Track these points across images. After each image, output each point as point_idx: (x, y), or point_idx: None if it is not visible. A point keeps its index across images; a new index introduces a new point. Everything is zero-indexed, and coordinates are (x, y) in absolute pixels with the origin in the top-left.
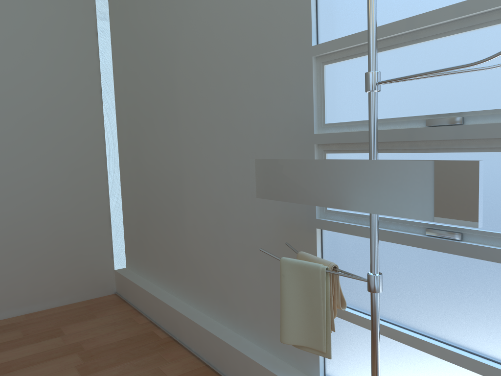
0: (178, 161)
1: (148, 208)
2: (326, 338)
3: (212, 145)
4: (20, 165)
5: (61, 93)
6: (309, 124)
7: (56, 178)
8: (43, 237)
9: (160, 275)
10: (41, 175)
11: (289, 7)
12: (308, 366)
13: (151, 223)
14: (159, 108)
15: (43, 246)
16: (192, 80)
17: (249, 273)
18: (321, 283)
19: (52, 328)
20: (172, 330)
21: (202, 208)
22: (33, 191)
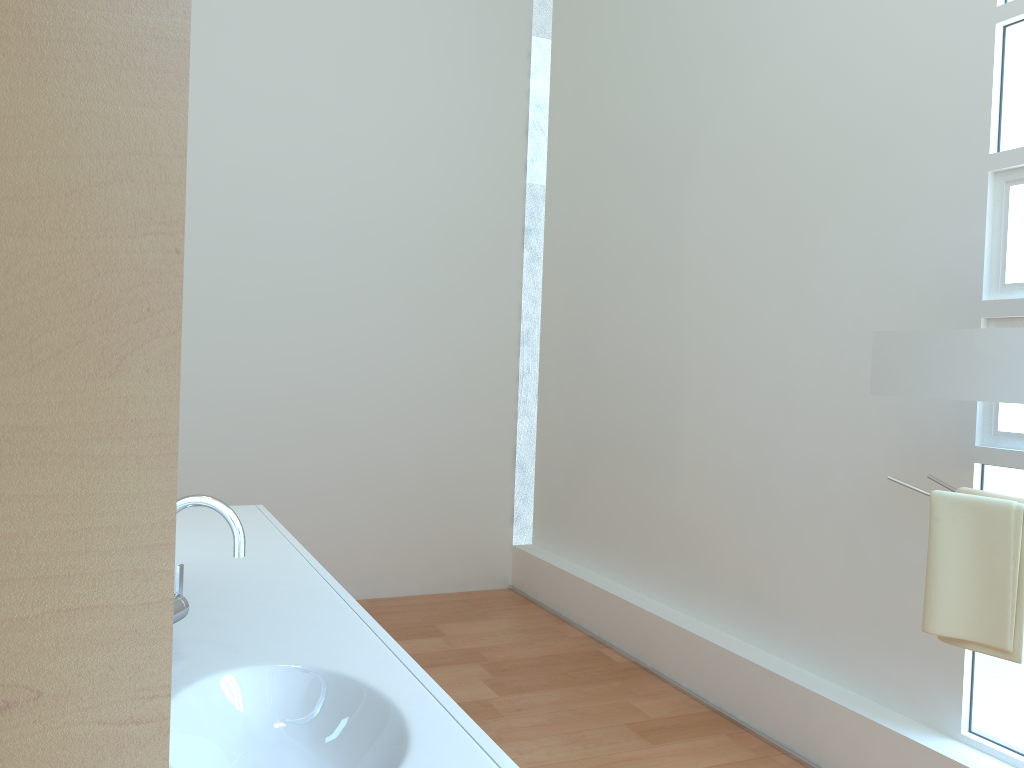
0: (675, 351)
1: (598, 434)
2: (1014, 626)
3: (754, 322)
4: (389, 343)
5: (462, 228)
6: (973, 283)
7: (439, 372)
8: (409, 470)
9: (611, 556)
10: (417, 363)
11: (945, 90)
12: (936, 713)
13: (601, 462)
14: (642, 260)
15: (406, 486)
16: (722, 211)
17: (817, 546)
18: (1012, 531)
19: (420, 623)
20: (638, 651)
21: (721, 433)
22: (401, 389)
